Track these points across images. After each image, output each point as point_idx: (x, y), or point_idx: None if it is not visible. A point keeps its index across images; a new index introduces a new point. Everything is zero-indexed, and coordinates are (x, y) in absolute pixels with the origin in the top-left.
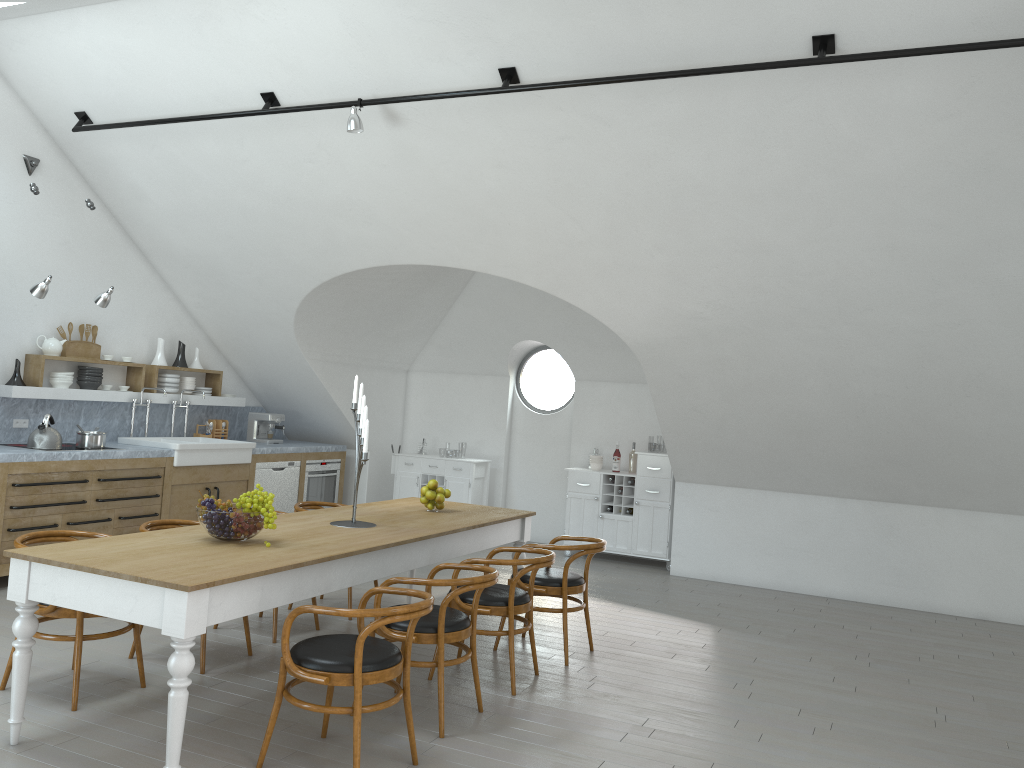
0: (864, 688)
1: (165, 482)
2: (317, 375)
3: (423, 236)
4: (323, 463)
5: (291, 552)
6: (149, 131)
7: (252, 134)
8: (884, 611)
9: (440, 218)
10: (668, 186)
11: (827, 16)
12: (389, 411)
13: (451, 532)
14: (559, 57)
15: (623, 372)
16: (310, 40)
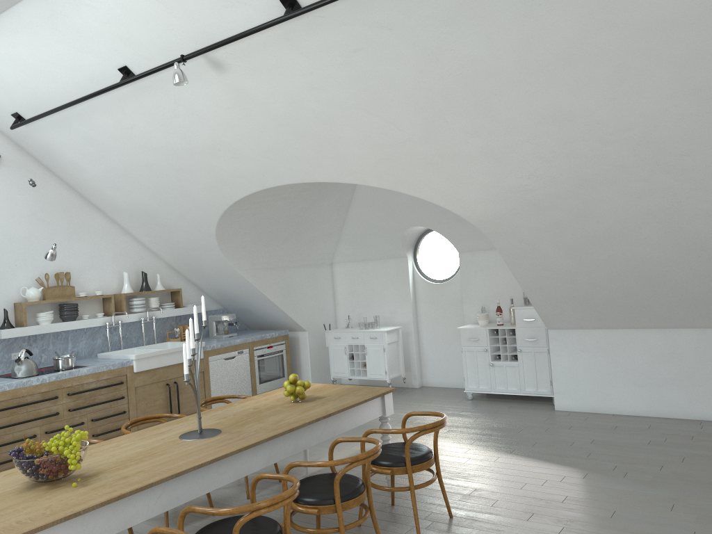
0: None
1: (128, 386)
2: (249, 281)
3: (279, 161)
4: (269, 347)
5: (86, 494)
6: (62, 117)
7: (127, 104)
8: None
9: (286, 143)
10: (460, 75)
11: None
12: (320, 297)
13: (288, 431)
14: None
15: None
16: (132, 14)
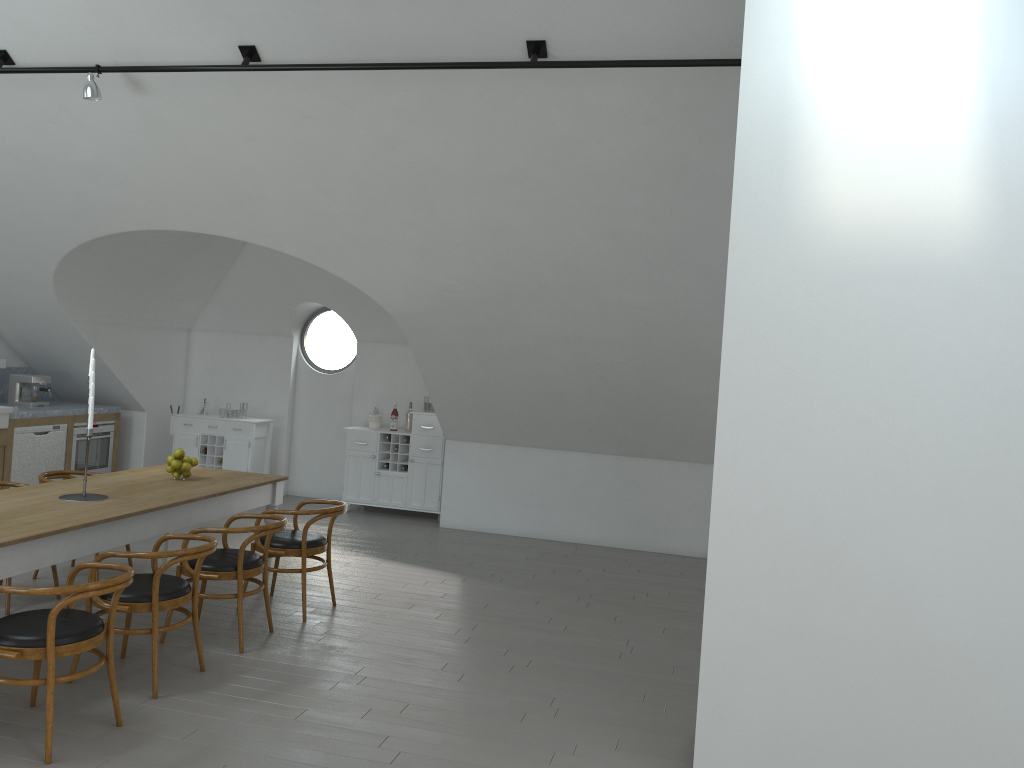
0: (573, 627)
1: None
2: (84, 336)
3: (180, 203)
4: (94, 425)
5: None
6: None
7: None
8: (623, 554)
9: (195, 186)
10: (412, 168)
11: (538, 24)
12: (169, 371)
13: (186, 502)
14: (297, 40)
15: (402, 334)
16: (41, 1)
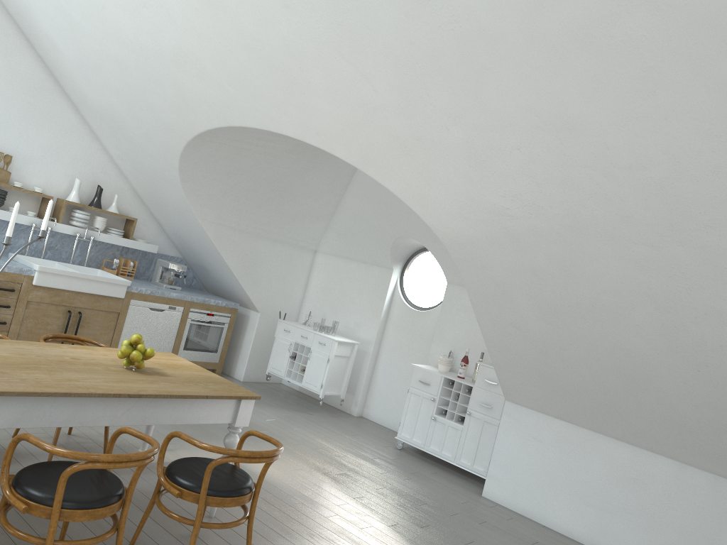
0: None
1: (20, 297)
2: (208, 235)
3: (245, 94)
4: (210, 314)
5: None
6: None
7: None
8: None
9: (253, 73)
10: (452, 31)
11: None
12: (288, 282)
13: (60, 395)
14: None
15: None
16: None
